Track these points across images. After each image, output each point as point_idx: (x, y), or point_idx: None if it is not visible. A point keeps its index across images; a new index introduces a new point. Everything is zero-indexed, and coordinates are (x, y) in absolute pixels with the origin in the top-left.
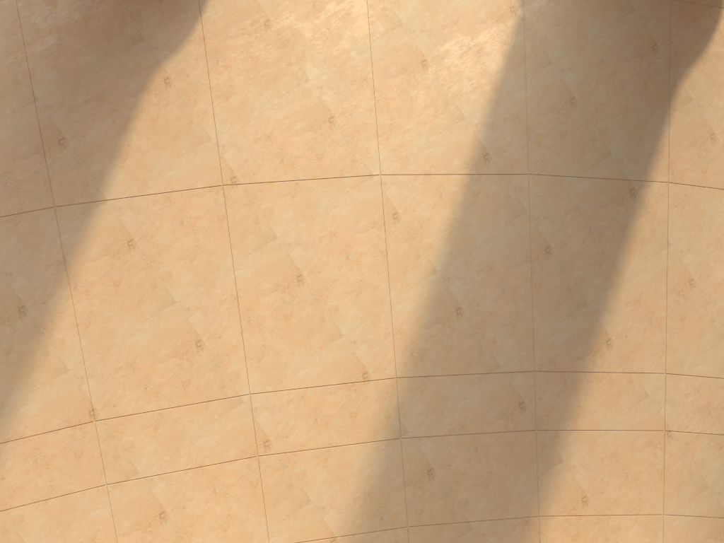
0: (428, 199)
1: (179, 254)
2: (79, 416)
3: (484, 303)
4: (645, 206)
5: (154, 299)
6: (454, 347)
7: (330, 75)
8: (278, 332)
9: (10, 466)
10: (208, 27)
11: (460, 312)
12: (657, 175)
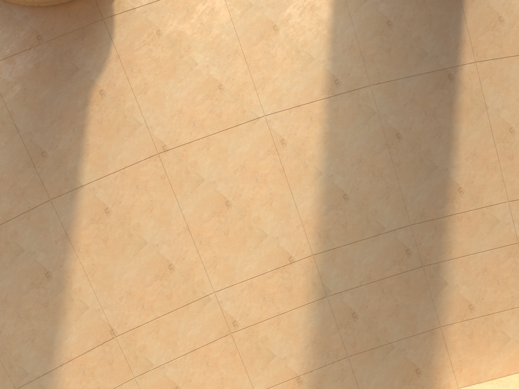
0: (302, 124)
1: (141, 209)
2: (104, 336)
3: (362, 186)
4: (462, 84)
5: (132, 244)
6: (349, 223)
7: (211, 56)
8: (223, 245)
9: (68, 380)
10: (119, 47)
11: (346, 197)
12: (465, 59)
